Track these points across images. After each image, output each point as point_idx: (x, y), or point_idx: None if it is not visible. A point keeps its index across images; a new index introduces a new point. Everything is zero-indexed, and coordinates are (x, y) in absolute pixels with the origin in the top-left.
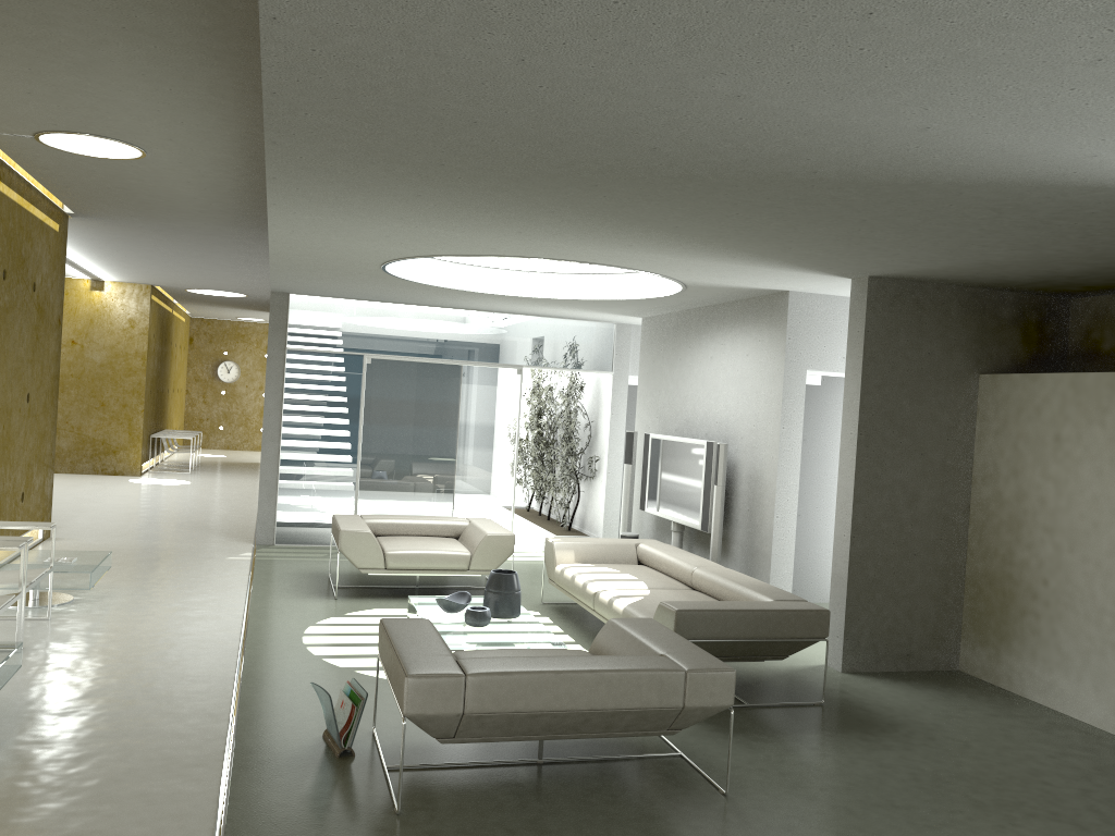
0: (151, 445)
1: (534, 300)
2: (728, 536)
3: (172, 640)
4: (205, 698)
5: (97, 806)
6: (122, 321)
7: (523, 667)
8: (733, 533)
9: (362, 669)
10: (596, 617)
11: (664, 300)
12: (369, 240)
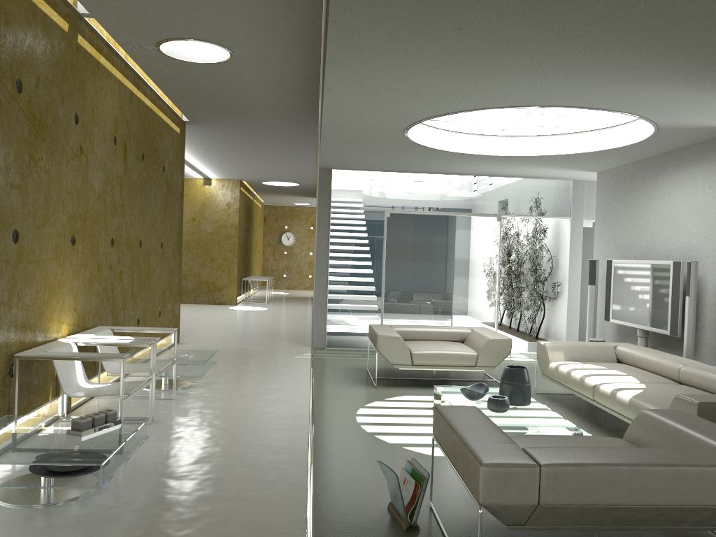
0: (242, 285)
1: (514, 160)
2: (695, 339)
3: (259, 417)
4: (286, 467)
5: None
6: (222, 204)
7: (595, 459)
8: (700, 337)
9: (407, 446)
10: (584, 406)
11: (627, 150)
12: (401, 99)
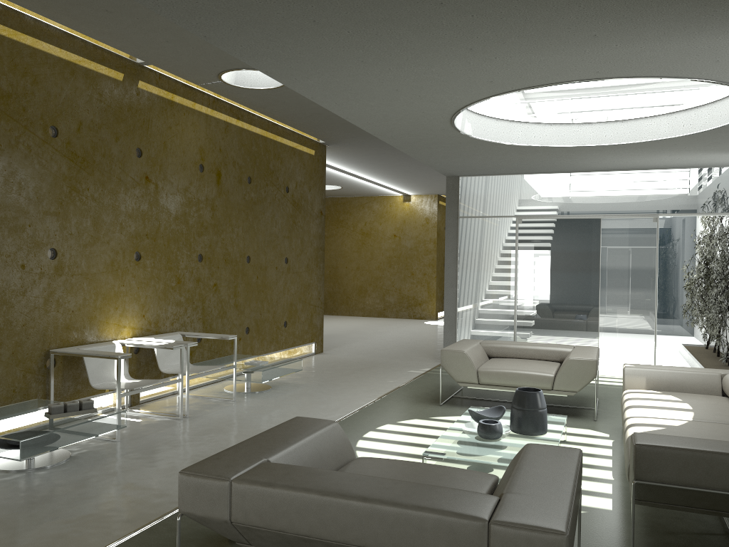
0: None
1: (638, 148)
2: None
3: (279, 423)
4: None
5: (20, 538)
6: (421, 220)
7: (295, 482)
8: None
9: None
10: None
11: None
12: (393, 98)
